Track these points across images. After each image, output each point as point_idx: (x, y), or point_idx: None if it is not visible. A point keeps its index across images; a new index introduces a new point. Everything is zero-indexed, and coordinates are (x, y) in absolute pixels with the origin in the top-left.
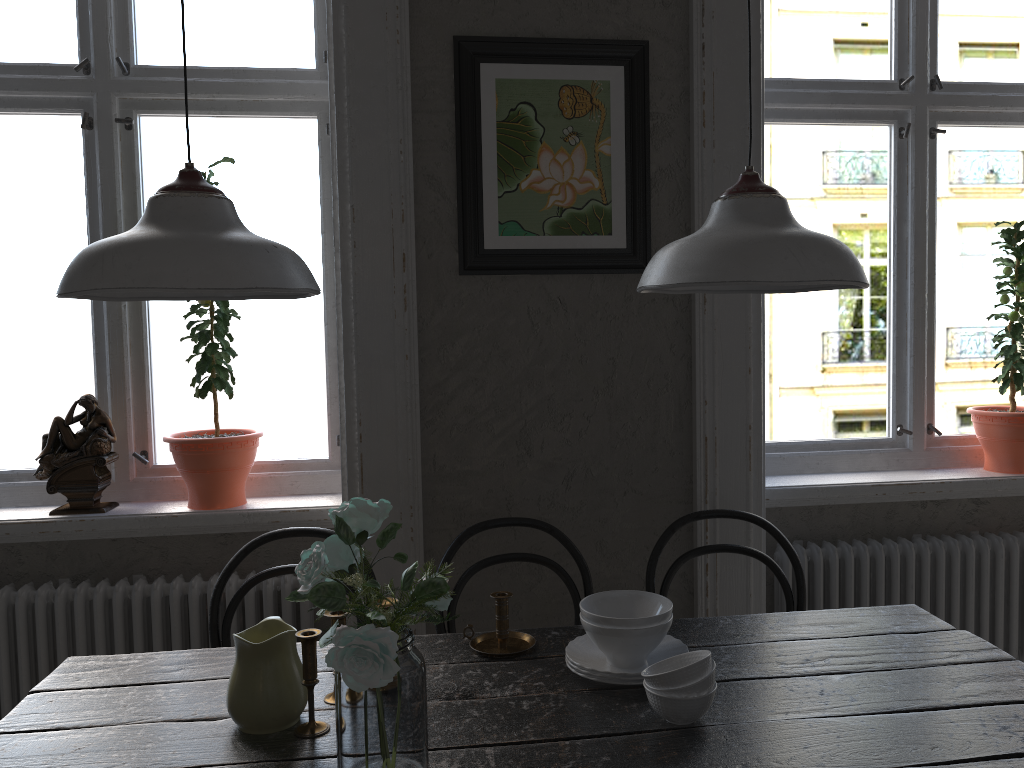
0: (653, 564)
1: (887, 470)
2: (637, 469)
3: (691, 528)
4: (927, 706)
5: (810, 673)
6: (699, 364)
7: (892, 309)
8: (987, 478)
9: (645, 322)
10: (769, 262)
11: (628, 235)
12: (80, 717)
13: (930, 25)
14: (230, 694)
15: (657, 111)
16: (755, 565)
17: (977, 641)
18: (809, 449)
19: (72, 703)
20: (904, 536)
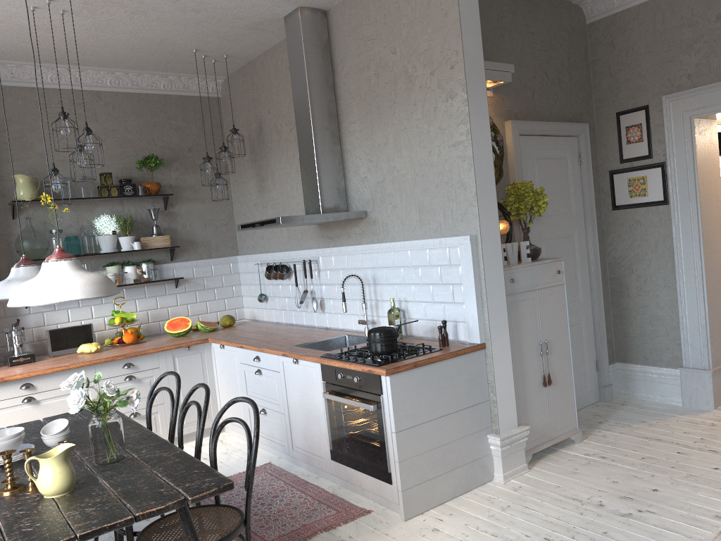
0: None
1: None
2: None
3: None
4: None
5: None
6: None
7: None
8: None
9: None
10: None
11: None
12: (54, 526)
13: None
14: (70, 475)
15: None
16: None
17: None
18: None
19: (33, 537)
20: None
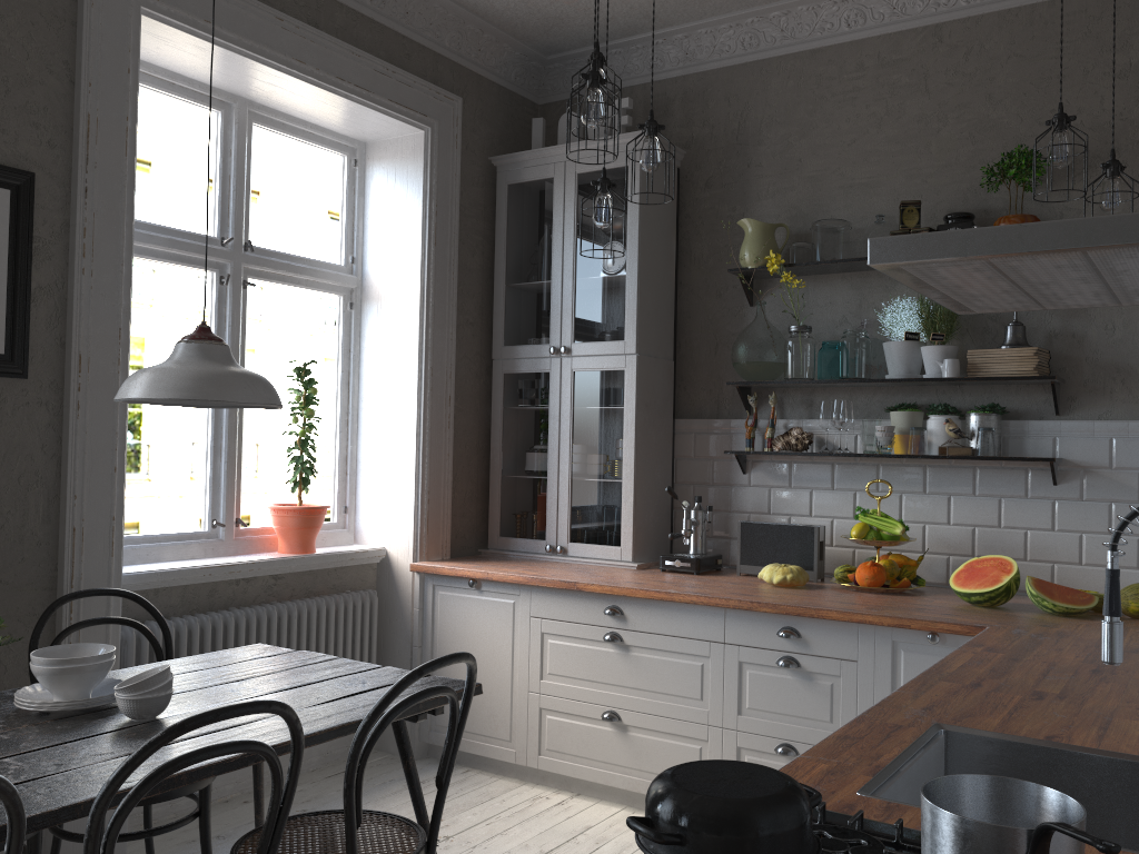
0: (37, 641)
1: (205, 557)
2: (4, 560)
3: (55, 612)
4: (303, 684)
5: (216, 684)
6: (71, 462)
7: (211, 423)
8: (285, 557)
9: (19, 423)
10: (236, 390)
11: (7, 342)
12: None
13: (245, 200)
14: None
15: (40, 235)
16: (113, 640)
17: (314, 653)
18: (140, 542)
19: None
20: (223, 609)
